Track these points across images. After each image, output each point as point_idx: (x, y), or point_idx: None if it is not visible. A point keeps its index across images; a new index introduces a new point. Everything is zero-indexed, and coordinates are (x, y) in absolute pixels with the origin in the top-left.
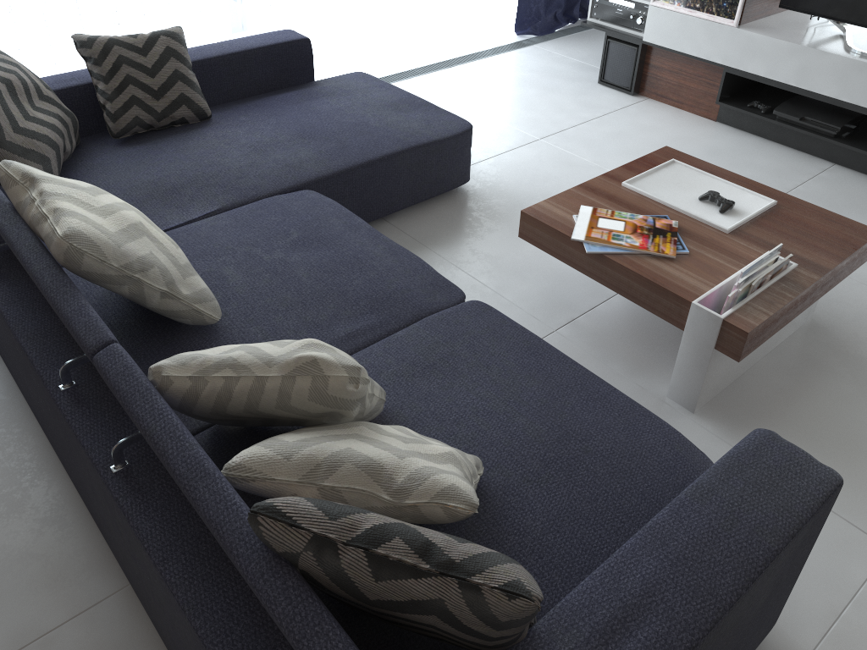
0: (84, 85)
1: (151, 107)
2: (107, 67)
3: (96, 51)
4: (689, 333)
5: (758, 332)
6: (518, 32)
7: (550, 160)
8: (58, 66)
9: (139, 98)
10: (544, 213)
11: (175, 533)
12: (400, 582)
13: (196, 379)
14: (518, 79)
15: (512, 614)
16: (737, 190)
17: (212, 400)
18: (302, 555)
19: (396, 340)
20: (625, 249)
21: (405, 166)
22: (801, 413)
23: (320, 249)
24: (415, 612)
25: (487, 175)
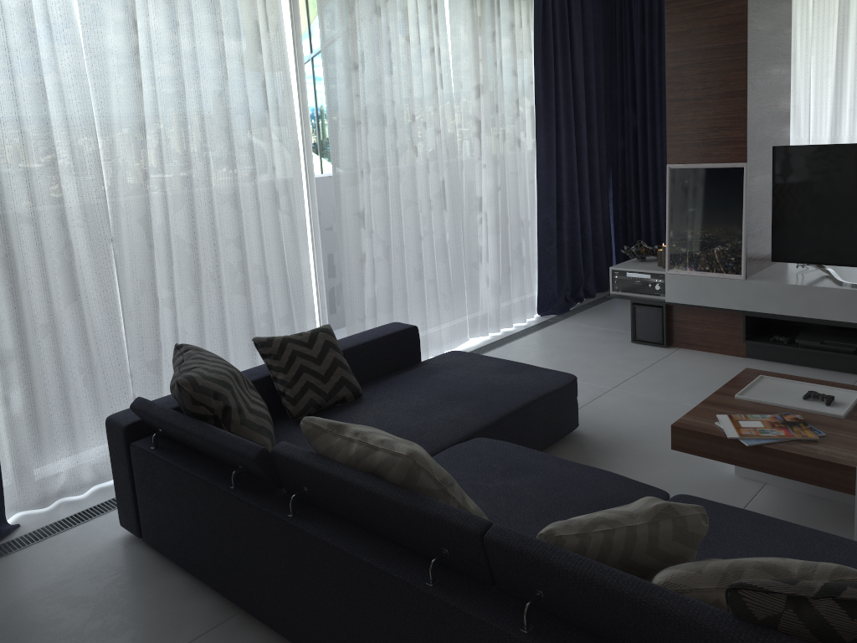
0: (262, 378)
1: (321, 390)
2: (285, 360)
3: (275, 348)
4: None
5: None
6: (541, 313)
7: (632, 402)
8: None
9: (311, 383)
10: (691, 424)
11: None
12: None
13: (582, 535)
14: (563, 347)
15: None
16: (826, 388)
17: (597, 553)
18: (783, 614)
19: None
20: (775, 438)
21: (537, 413)
22: None
23: (528, 474)
24: None
25: (587, 420)
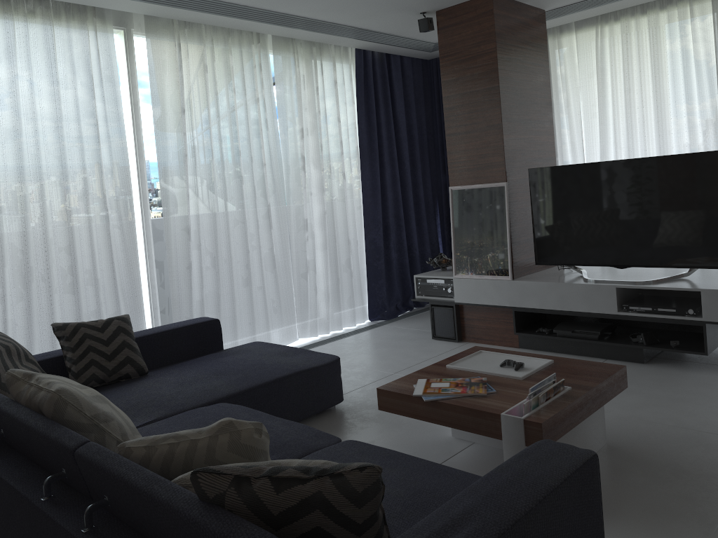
0: (56, 357)
1: (105, 366)
2: (75, 341)
3: (68, 331)
4: (506, 439)
5: (550, 425)
6: (371, 319)
7: None
8: None
9: (96, 360)
10: (393, 387)
11: None
12: (293, 489)
13: (149, 447)
14: (374, 343)
15: (364, 481)
16: (526, 358)
17: (160, 462)
18: (227, 492)
19: None
20: (451, 395)
21: (293, 386)
22: (609, 498)
23: None
24: (305, 513)
25: (357, 398)
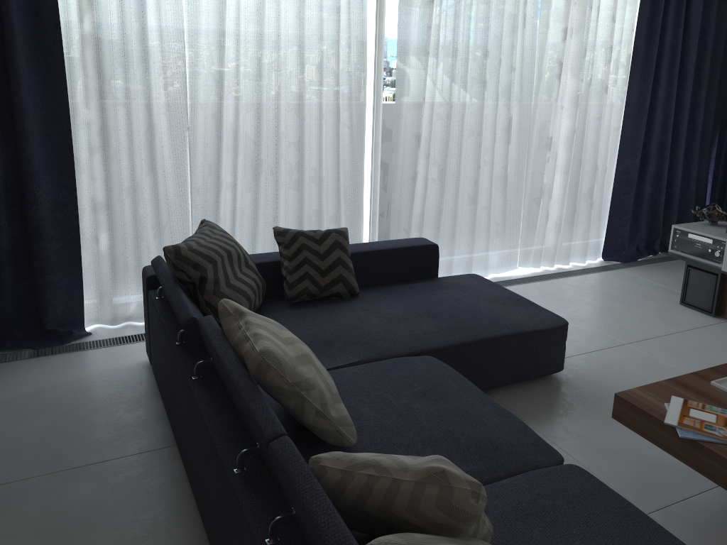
0: (274, 261)
1: (318, 282)
2: (293, 250)
3: (287, 238)
4: None
5: None
6: (605, 258)
7: (637, 362)
8: (255, 250)
9: (310, 274)
10: (637, 398)
11: None
12: None
13: (346, 472)
14: (605, 294)
15: None
16: None
17: (355, 494)
18: None
19: (501, 486)
20: (718, 438)
21: (509, 348)
22: None
23: (438, 401)
24: None
25: (578, 367)
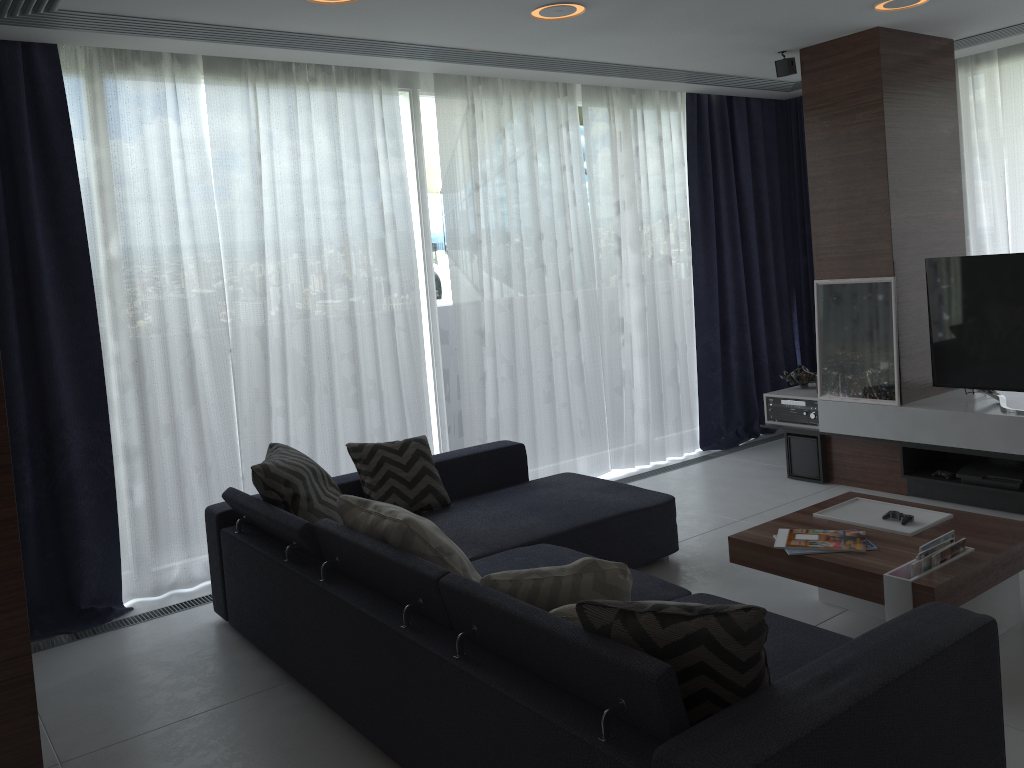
0: (352, 481)
1: (406, 495)
2: (373, 464)
3: (365, 453)
4: (889, 604)
5: (945, 591)
6: (703, 448)
7: None
8: None
9: (396, 487)
10: (748, 536)
11: (511, 679)
12: (678, 624)
13: (514, 581)
14: (710, 481)
15: (749, 621)
16: (916, 510)
17: (525, 596)
18: (613, 624)
19: None
20: (821, 549)
21: (620, 529)
22: (1019, 683)
23: None
24: (690, 647)
25: (694, 547)
